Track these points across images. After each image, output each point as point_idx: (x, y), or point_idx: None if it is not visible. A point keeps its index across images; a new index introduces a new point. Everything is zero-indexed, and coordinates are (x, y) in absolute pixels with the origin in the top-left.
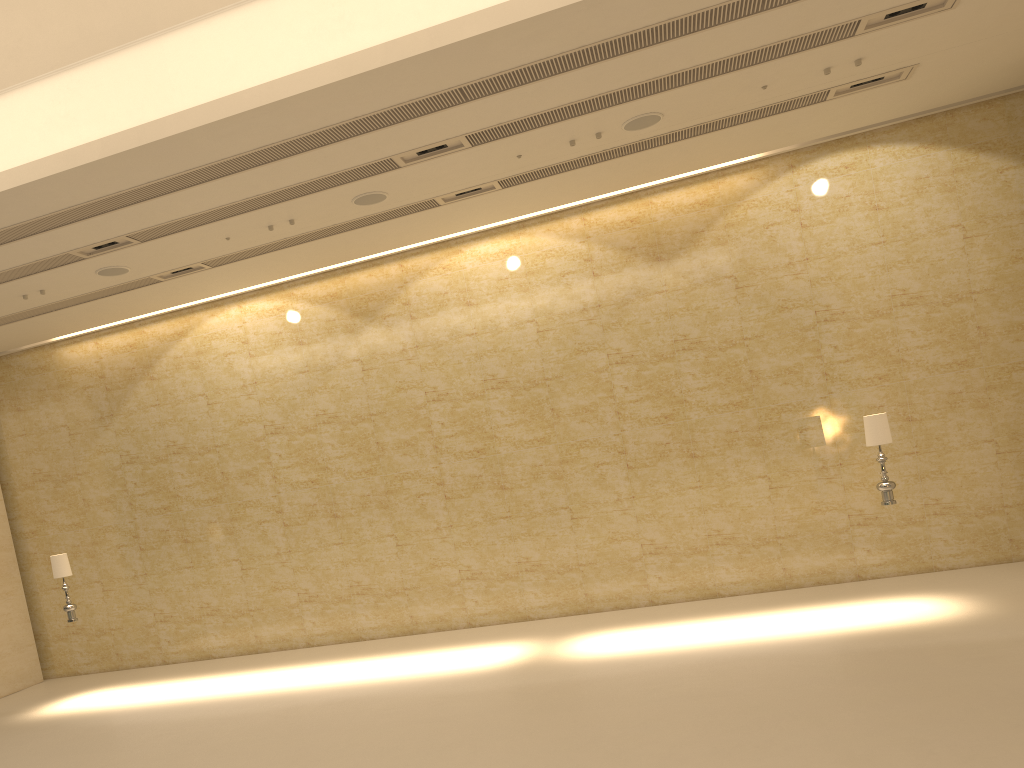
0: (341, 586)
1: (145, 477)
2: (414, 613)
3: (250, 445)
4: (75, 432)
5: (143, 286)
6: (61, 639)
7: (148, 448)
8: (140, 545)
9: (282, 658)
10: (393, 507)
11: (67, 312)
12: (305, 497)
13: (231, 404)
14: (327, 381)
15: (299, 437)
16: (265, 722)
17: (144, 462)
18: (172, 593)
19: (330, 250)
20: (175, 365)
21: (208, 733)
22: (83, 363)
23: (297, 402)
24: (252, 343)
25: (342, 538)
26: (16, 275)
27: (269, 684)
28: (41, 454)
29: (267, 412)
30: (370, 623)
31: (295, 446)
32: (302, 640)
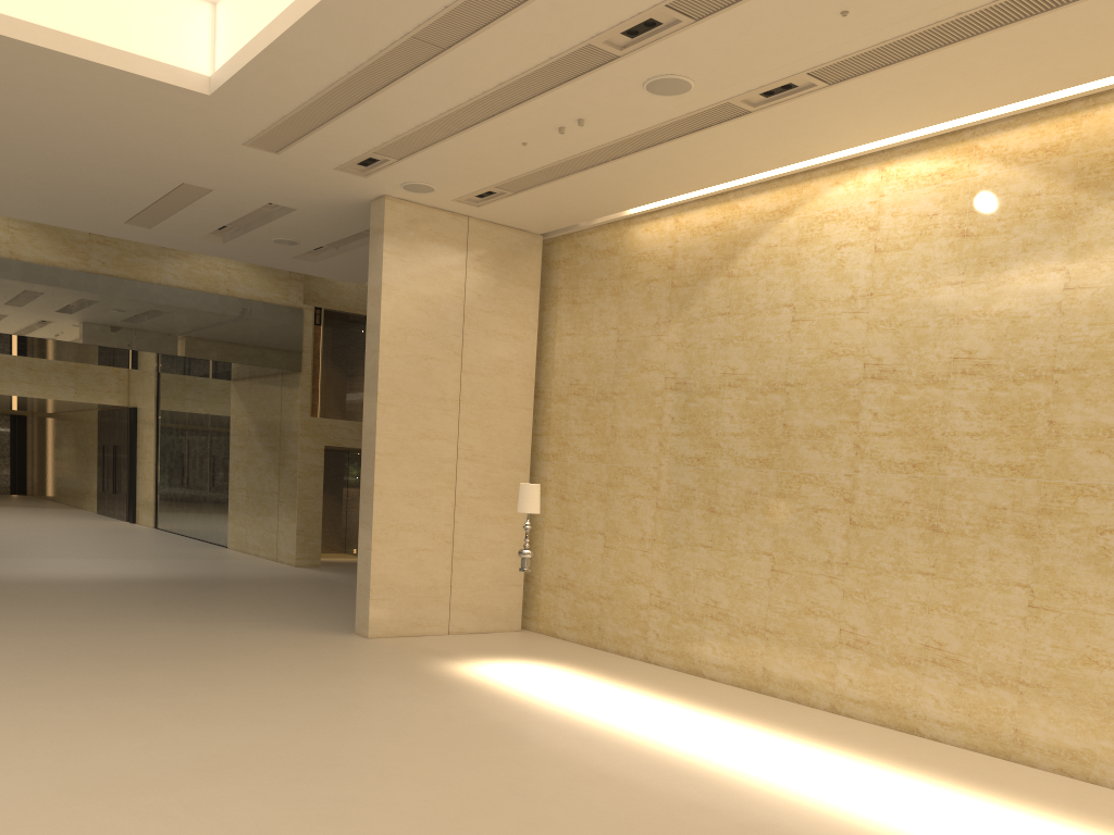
0: (909, 641)
1: (686, 412)
2: (1023, 727)
3: (834, 391)
4: (623, 339)
5: (723, 121)
6: (549, 589)
7: (699, 373)
8: (657, 501)
9: (780, 714)
10: (1043, 539)
11: (629, 165)
12: (894, 487)
13: (825, 324)
14: (990, 303)
15: (914, 390)
16: (638, 812)
17: (690, 391)
18: (677, 574)
19: (1057, 49)
20: (764, 258)
21: (557, 790)
22: (654, 247)
23: (928, 333)
24: (883, 230)
25: (935, 567)
26: (536, 88)
27: (718, 748)
28: (583, 361)
29: (875, 343)
30: (939, 714)
31: (903, 404)
32: (825, 699)
